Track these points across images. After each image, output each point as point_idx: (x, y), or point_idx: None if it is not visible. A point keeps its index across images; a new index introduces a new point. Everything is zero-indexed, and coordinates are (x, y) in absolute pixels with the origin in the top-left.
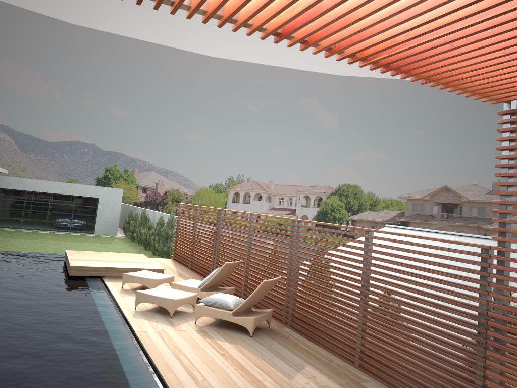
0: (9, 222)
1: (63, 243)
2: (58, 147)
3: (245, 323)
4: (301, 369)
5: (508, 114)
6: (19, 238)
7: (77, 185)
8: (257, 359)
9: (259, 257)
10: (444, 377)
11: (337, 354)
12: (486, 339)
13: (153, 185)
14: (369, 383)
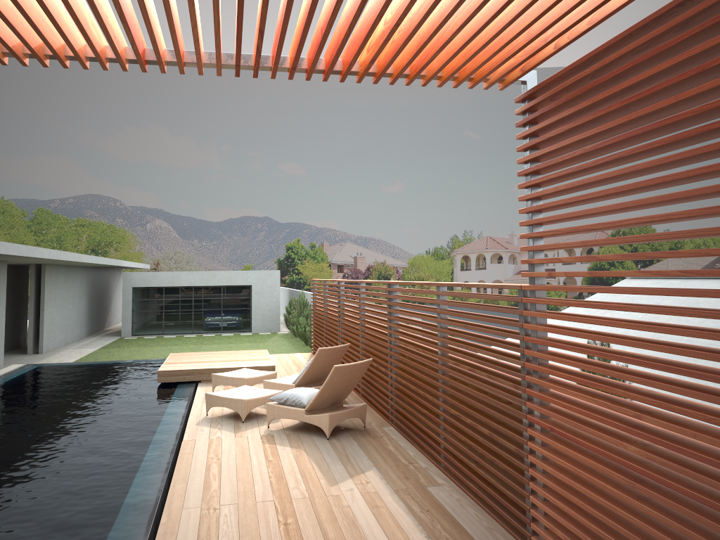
0: (149, 327)
1: (205, 347)
2: (225, 227)
3: (319, 422)
4: (359, 473)
5: (525, 101)
6: (155, 345)
7: (222, 272)
8: (310, 464)
9: None
10: (505, 471)
11: (427, 454)
12: (529, 413)
13: (350, 260)
14: (441, 487)
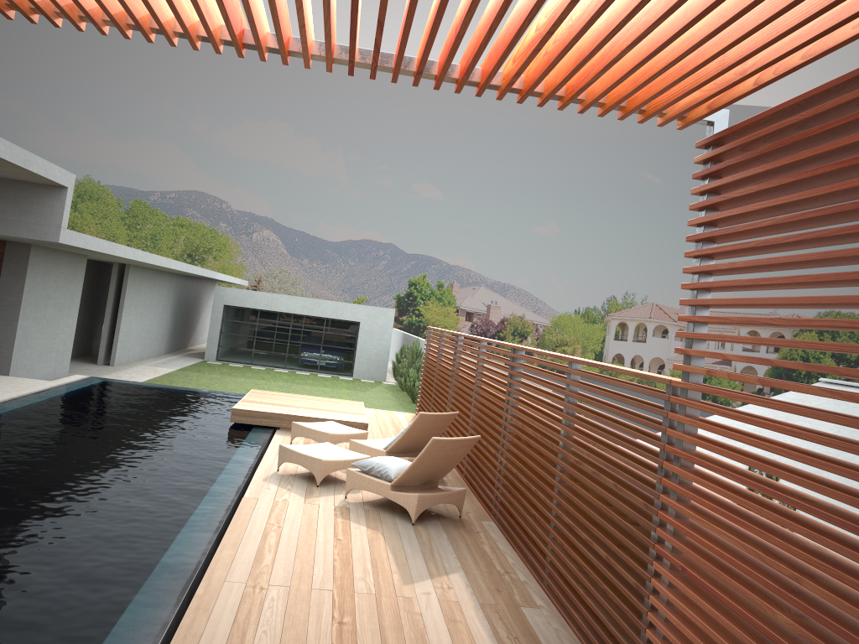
0: (237, 353)
1: (295, 387)
2: (342, 249)
3: (405, 502)
4: (441, 574)
5: (709, 147)
6: (239, 376)
7: (328, 302)
8: (385, 553)
9: None
10: (619, 607)
11: (530, 565)
12: (658, 543)
13: (483, 308)
14: (538, 610)
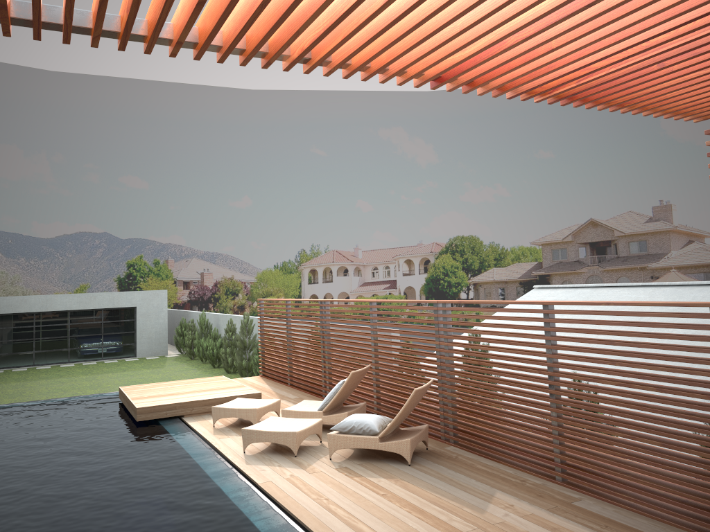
0: (17, 358)
1: (100, 377)
2: (58, 243)
3: (398, 448)
4: (490, 497)
5: None
6: (37, 379)
7: (103, 293)
8: (430, 494)
9: (382, 356)
10: (684, 479)
11: (528, 470)
12: None
13: (197, 276)
14: (583, 501)
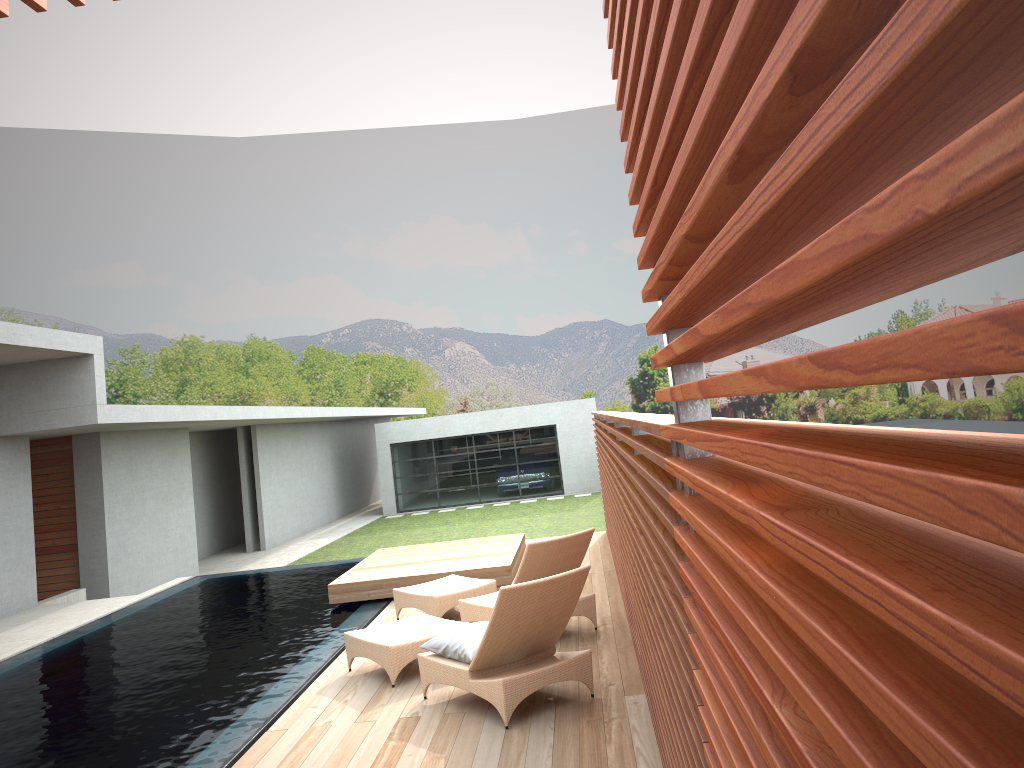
0: (420, 498)
1: (484, 525)
2: (549, 341)
3: (490, 694)
4: None
5: None
6: (418, 527)
7: (511, 409)
8: None
9: None
10: None
11: None
12: None
13: (737, 367)
14: None
